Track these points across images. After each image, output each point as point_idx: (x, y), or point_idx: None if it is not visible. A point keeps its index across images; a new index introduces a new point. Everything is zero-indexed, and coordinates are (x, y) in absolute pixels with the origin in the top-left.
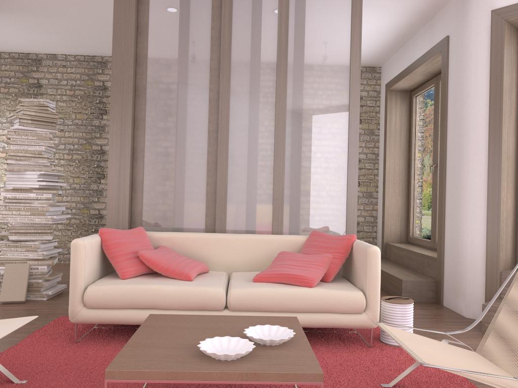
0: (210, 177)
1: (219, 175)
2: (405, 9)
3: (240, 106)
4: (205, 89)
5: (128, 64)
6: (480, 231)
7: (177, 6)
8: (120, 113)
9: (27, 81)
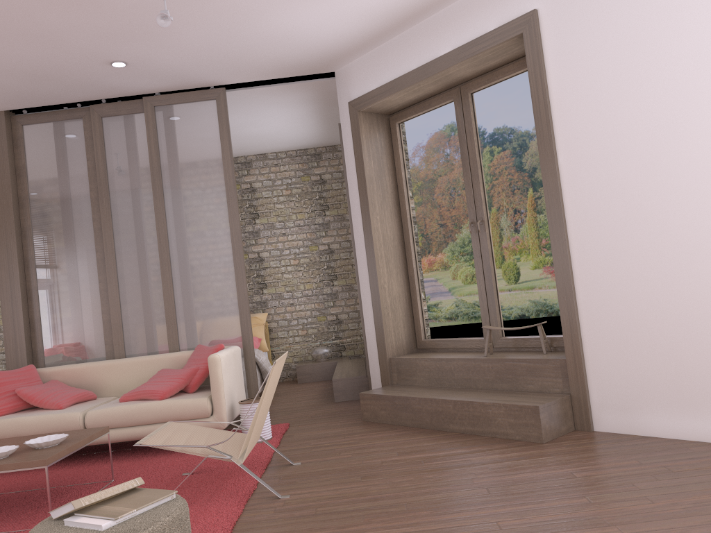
0: (104, 305)
1: (112, 302)
2: (301, 100)
3: (124, 231)
4: (89, 220)
5: (8, 209)
6: (372, 320)
7: (52, 143)
8: (7, 257)
9: None
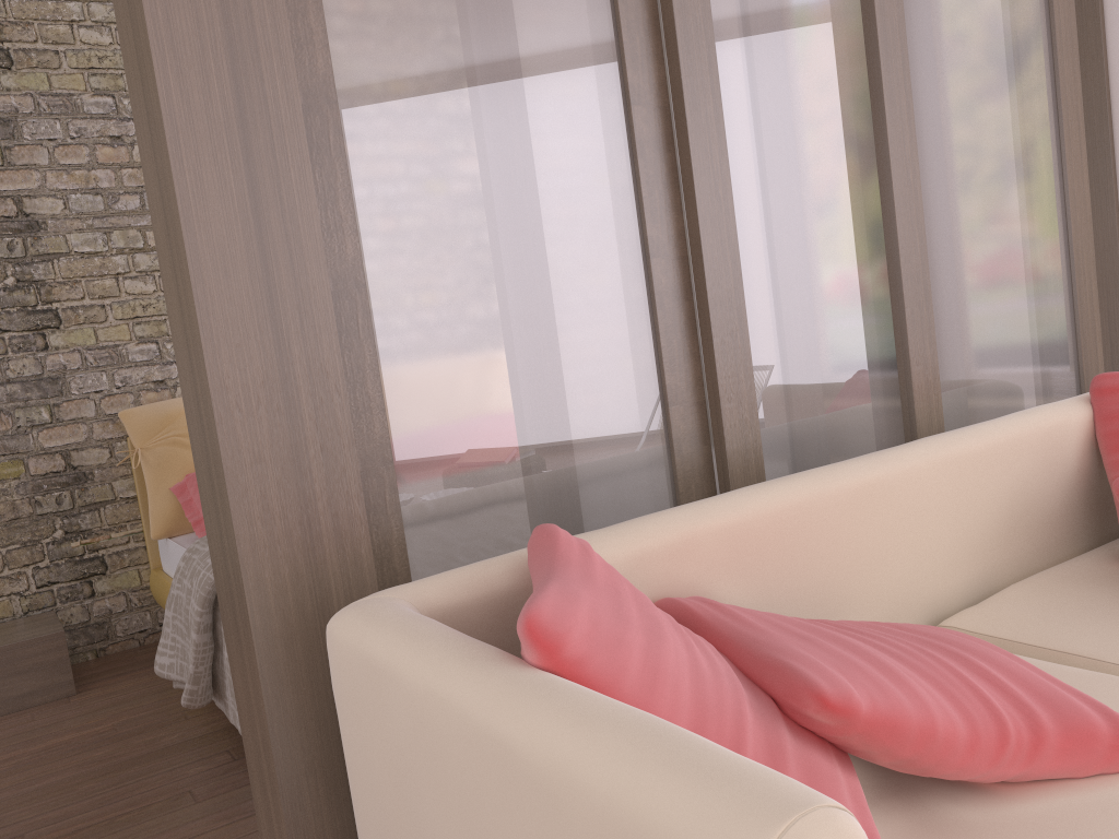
0: (657, 215)
1: (706, 201)
2: None
3: None
4: None
5: None
6: None
7: None
8: None
9: None
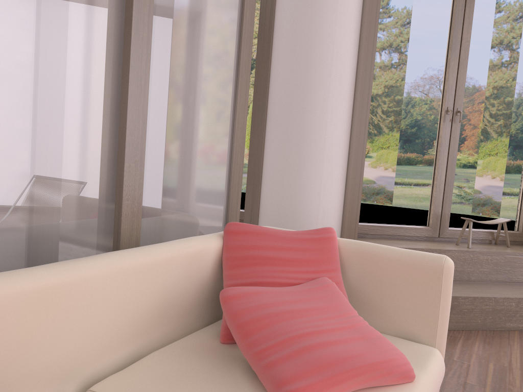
0: None
1: None
2: None
3: None
4: None
5: None
6: (336, 196)
7: None
8: None
9: None
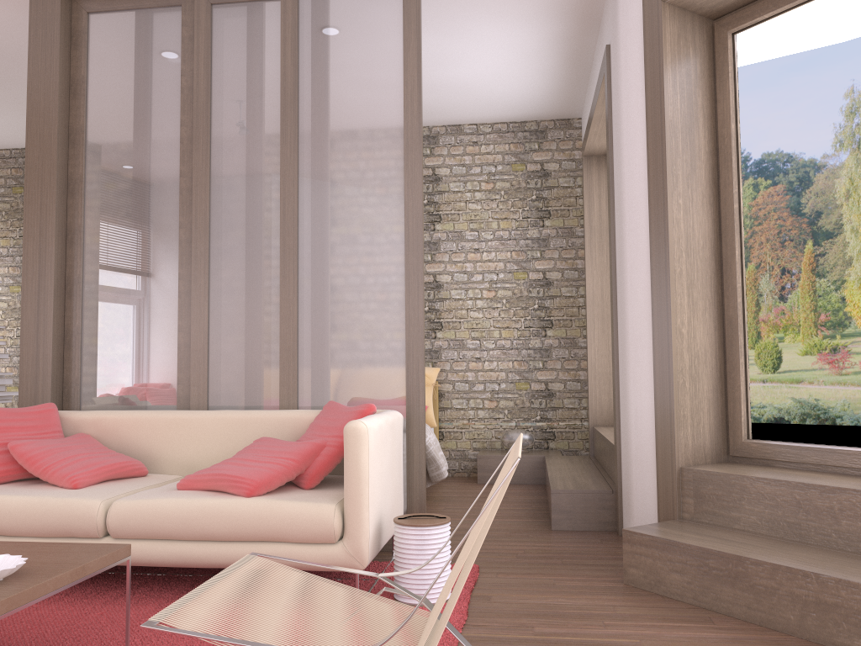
0: (183, 317)
1: (195, 314)
2: (541, 8)
3: (227, 196)
4: (174, 174)
5: (49, 144)
6: (648, 392)
7: (130, 45)
8: (39, 223)
9: (23, 191)
